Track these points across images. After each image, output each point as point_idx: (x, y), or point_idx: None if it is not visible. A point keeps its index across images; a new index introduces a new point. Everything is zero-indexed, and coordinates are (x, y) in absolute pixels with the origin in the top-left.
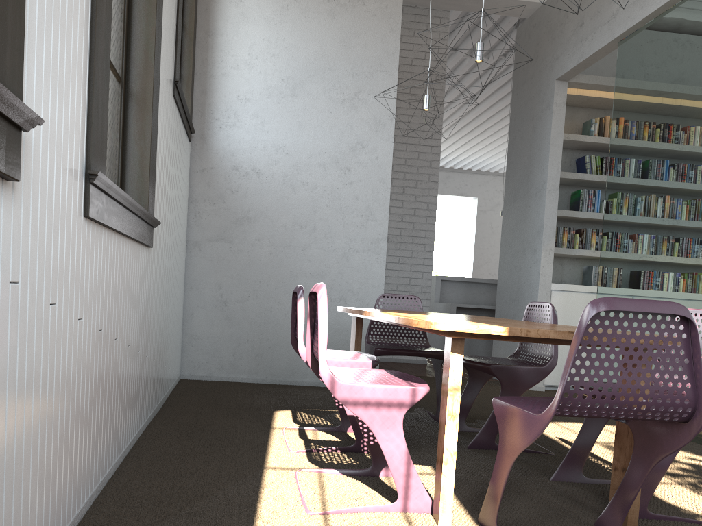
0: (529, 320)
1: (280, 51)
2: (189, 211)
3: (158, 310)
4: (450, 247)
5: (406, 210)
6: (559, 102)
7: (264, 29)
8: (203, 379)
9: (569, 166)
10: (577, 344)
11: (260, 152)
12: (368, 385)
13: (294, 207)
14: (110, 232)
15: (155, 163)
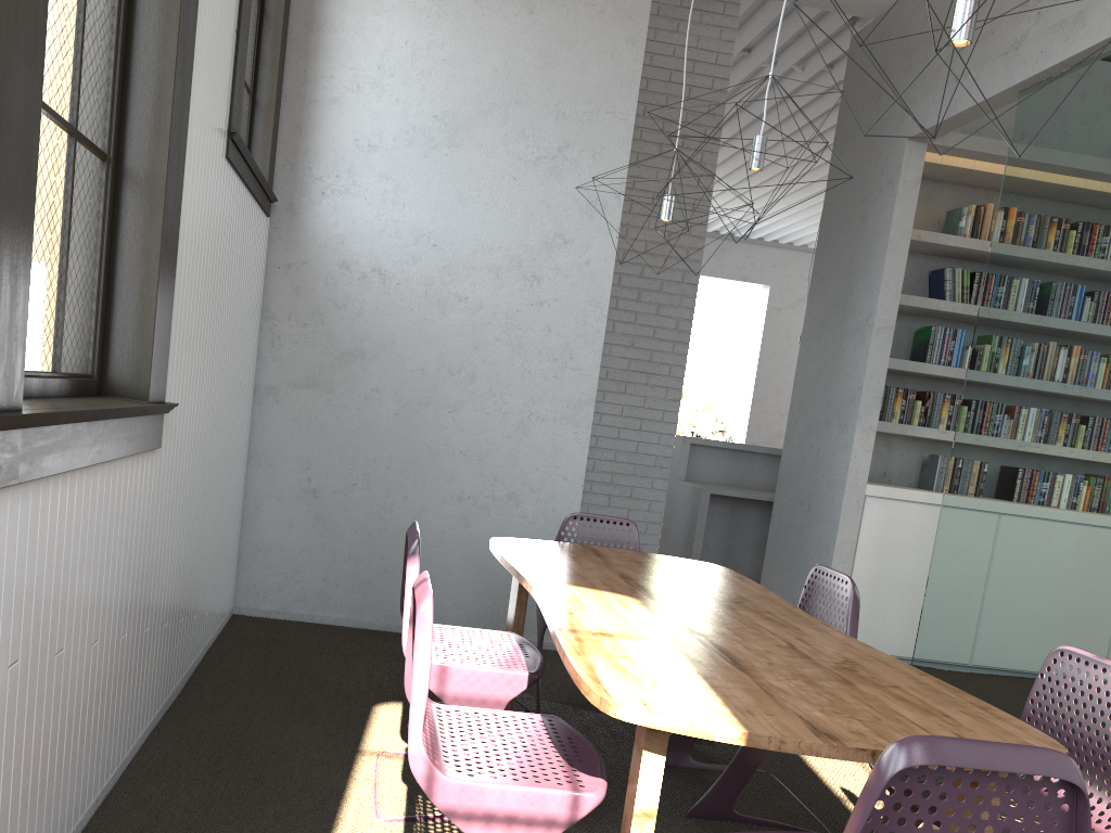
0: (813, 595)
1: (434, 66)
2: (262, 335)
3: (178, 537)
4: (720, 354)
5: (640, 329)
6: (909, 178)
7: (408, 25)
8: (272, 616)
9: (917, 282)
10: (861, 823)
11: (388, 240)
12: (494, 786)
13: (441, 339)
14: (43, 479)
15: (172, 300)
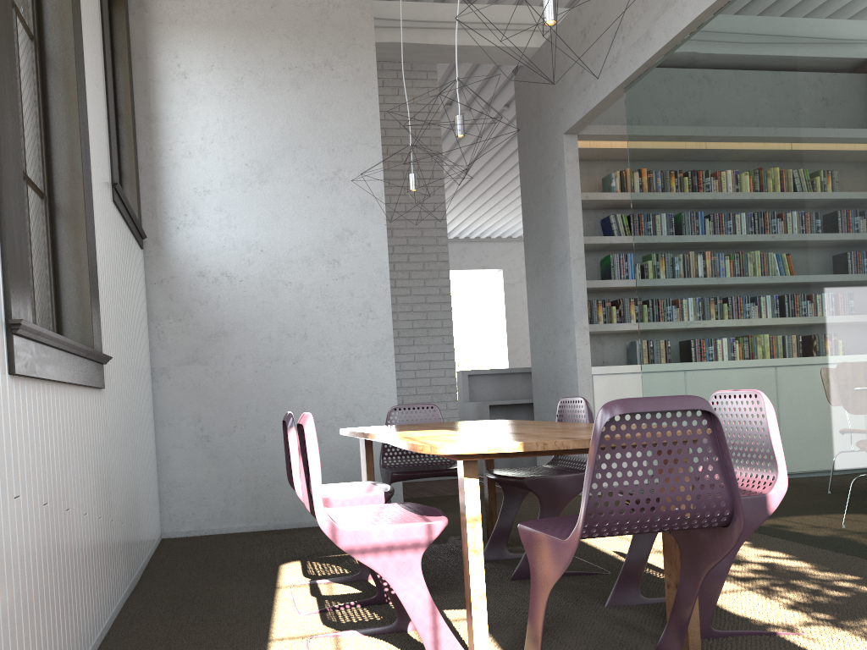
0: (563, 418)
1: (240, 132)
2: (150, 332)
3: (122, 461)
4: (479, 330)
5: (415, 298)
6: (570, 158)
7: (217, 108)
8: (191, 534)
9: (594, 228)
10: (594, 456)
11: (229, 252)
12: (375, 527)
13: (278, 313)
14: (46, 384)
15: (98, 287)
